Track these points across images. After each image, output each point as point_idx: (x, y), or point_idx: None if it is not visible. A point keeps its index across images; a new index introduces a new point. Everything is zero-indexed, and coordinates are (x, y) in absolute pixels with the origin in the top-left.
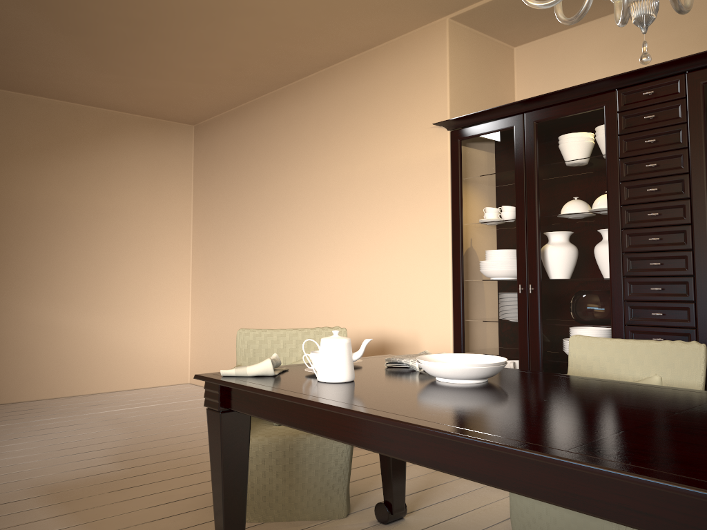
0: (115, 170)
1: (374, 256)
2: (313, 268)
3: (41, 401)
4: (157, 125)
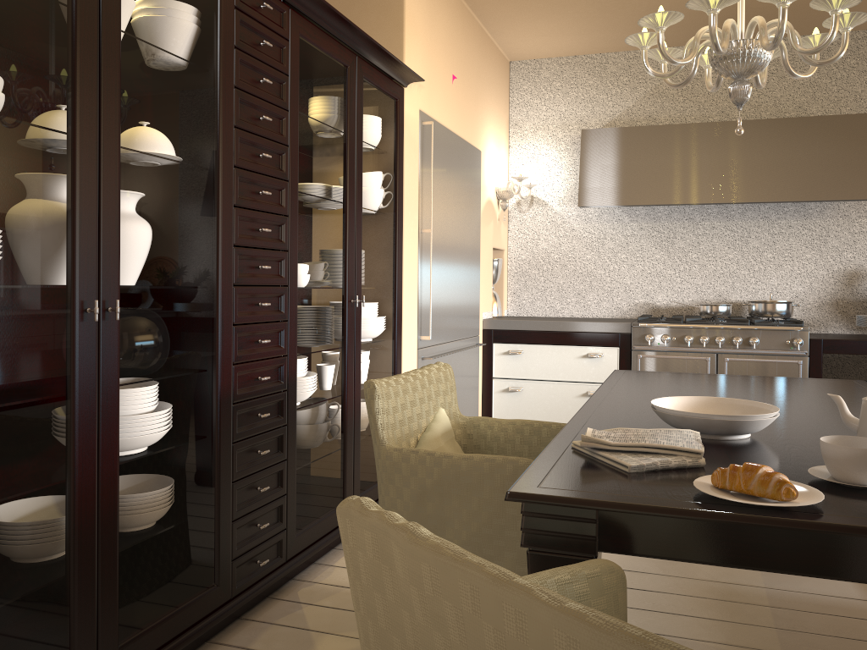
0: None
1: None
2: None
3: None
4: None
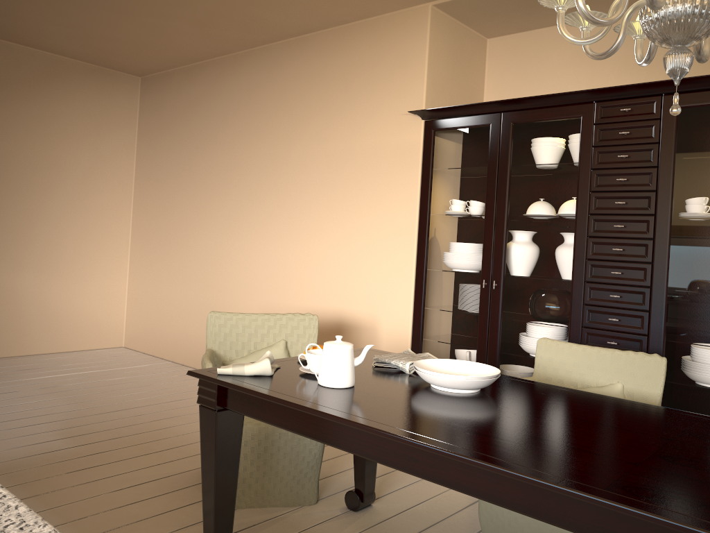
0: (54, 120)
1: (336, 237)
2: (268, 242)
3: None
4: (101, 74)
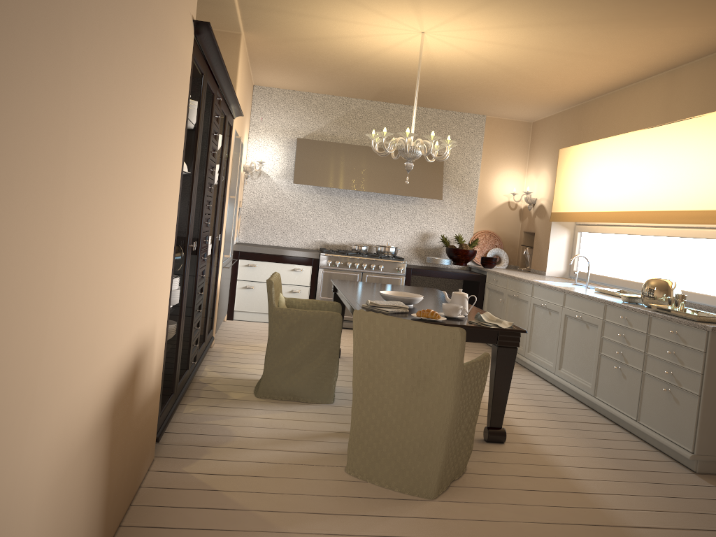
0: None
1: (146, 197)
2: (80, 217)
3: None
4: None
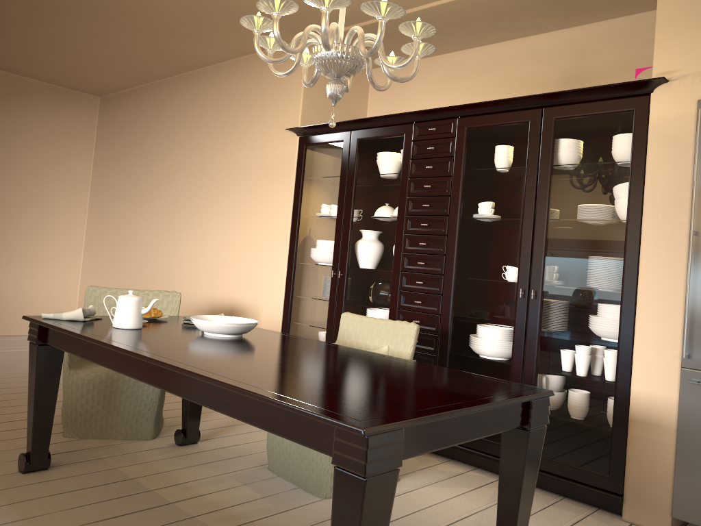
0: (17, 132)
1: (233, 235)
2: (185, 240)
3: None
4: (63, 94)
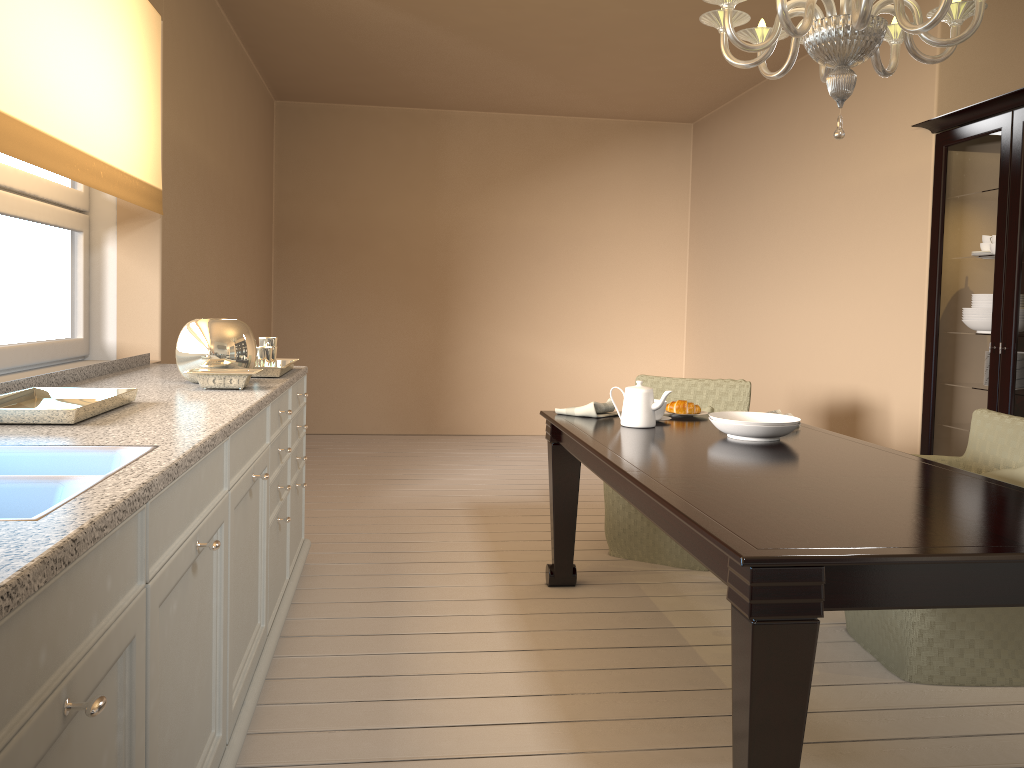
0: (598, 188)
1: (852, 296)
2: (794, 308)
3: (521, 437)
4: (646, 129)
